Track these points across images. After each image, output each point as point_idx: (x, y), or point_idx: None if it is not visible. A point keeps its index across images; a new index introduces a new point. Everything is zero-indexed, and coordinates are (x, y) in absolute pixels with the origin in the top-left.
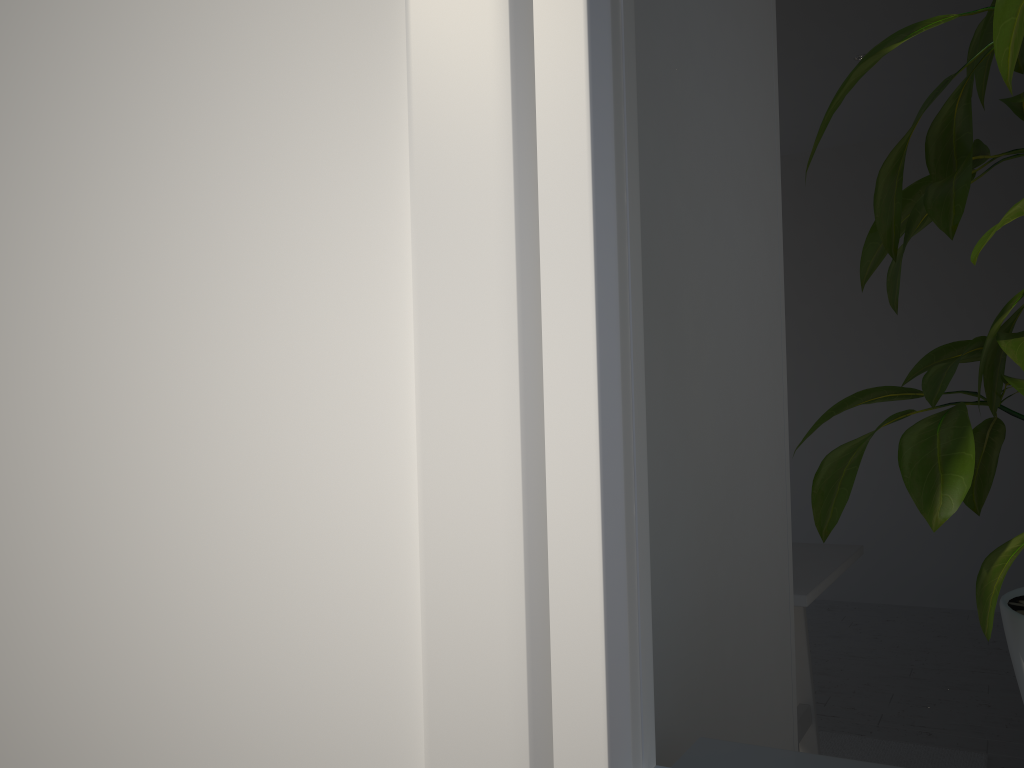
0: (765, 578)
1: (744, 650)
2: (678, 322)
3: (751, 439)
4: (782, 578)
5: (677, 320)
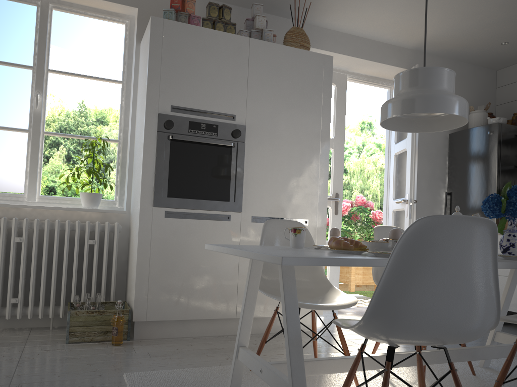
0: (137, 203)
1: (135, 210)
2: (135, 173)
3: (138, 183)
4: (139, 204)
5: (135, 173)
